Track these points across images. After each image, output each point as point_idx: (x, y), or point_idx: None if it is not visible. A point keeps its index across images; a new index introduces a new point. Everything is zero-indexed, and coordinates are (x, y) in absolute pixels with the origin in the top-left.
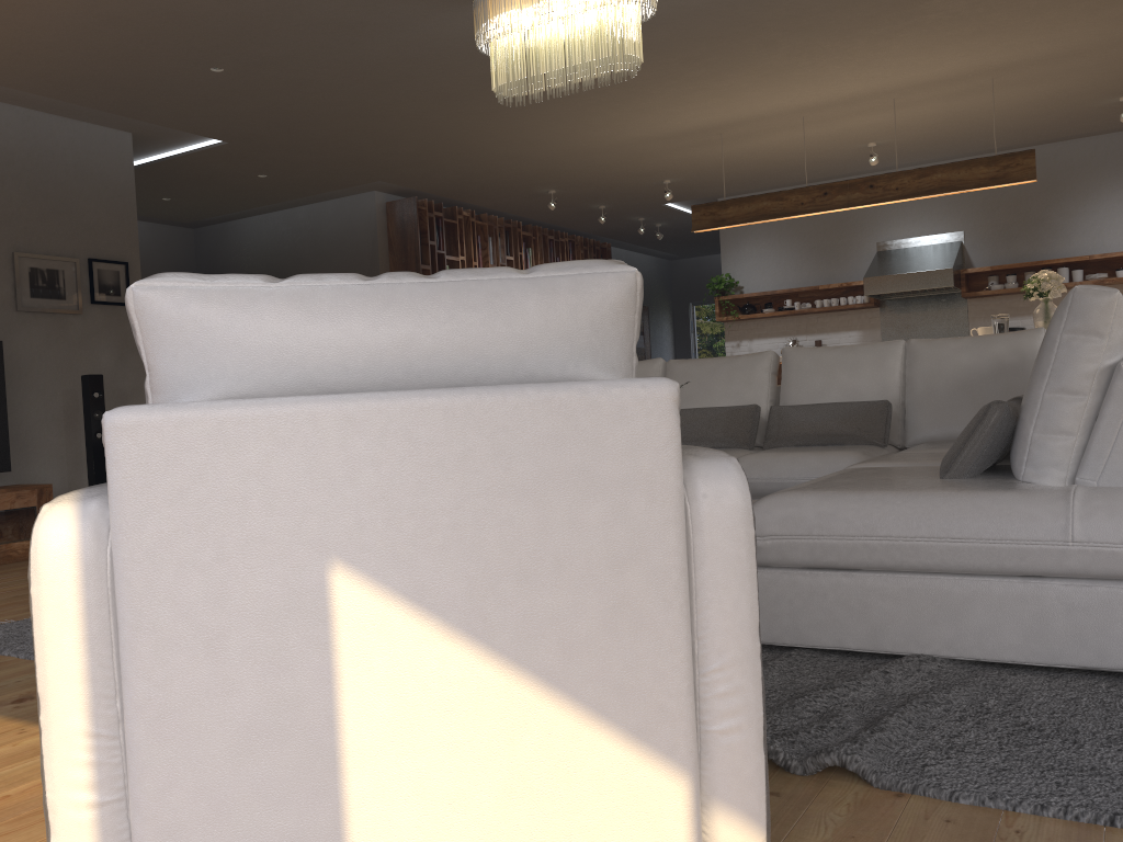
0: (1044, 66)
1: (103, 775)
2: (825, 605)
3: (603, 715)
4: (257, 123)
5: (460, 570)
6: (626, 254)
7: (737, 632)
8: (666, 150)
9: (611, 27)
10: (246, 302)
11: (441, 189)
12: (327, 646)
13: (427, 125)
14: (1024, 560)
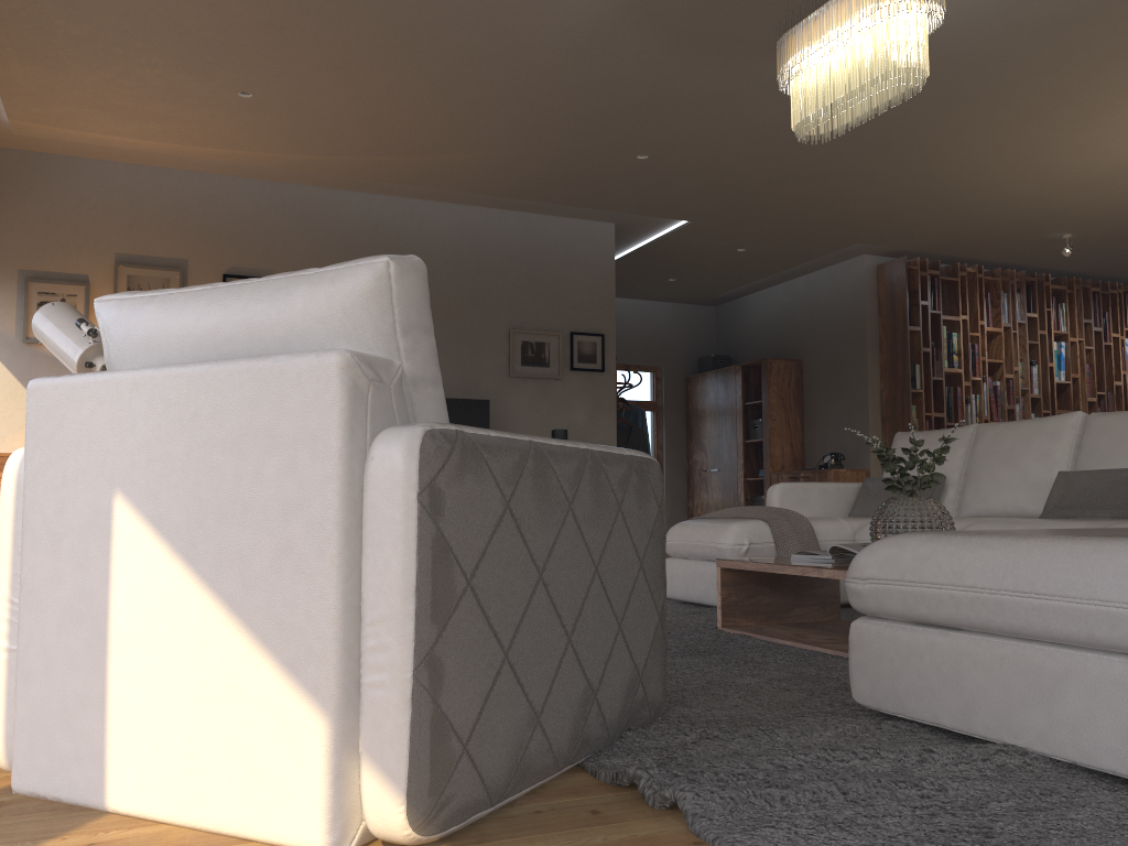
0: None
1: (13, 630)
2: (921, 669)
3: (266, 645)
4: (705, 200)
5: (184, 506)
6: None
7: (386, 590)
8: None
9: (885, 43)
10: (139, 306)
11: (929, 245)
12: (108, 555)
13: (868, 180)
14: (1116, 630)
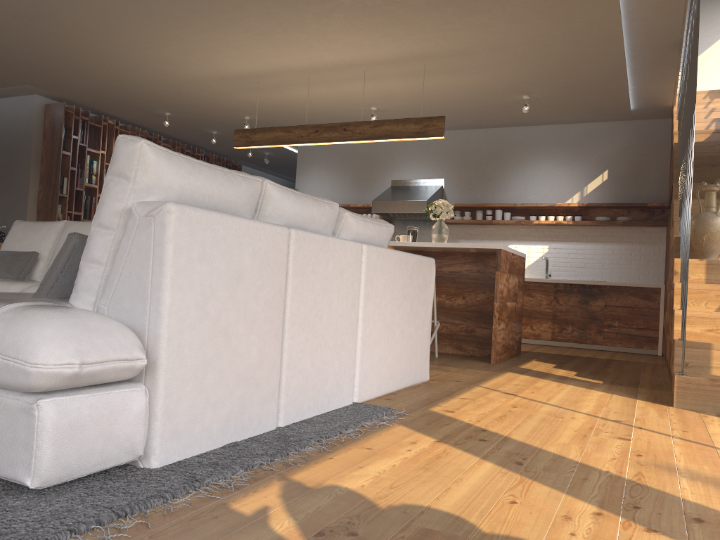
0: (455, 60)
1: None
2: None
3: None
4: None
5: None
6: (261, 174)
7: None
8: (228, 91)
9: None
10: None
11: (81, 99)
12: None
13: (25, 39)
14: None
